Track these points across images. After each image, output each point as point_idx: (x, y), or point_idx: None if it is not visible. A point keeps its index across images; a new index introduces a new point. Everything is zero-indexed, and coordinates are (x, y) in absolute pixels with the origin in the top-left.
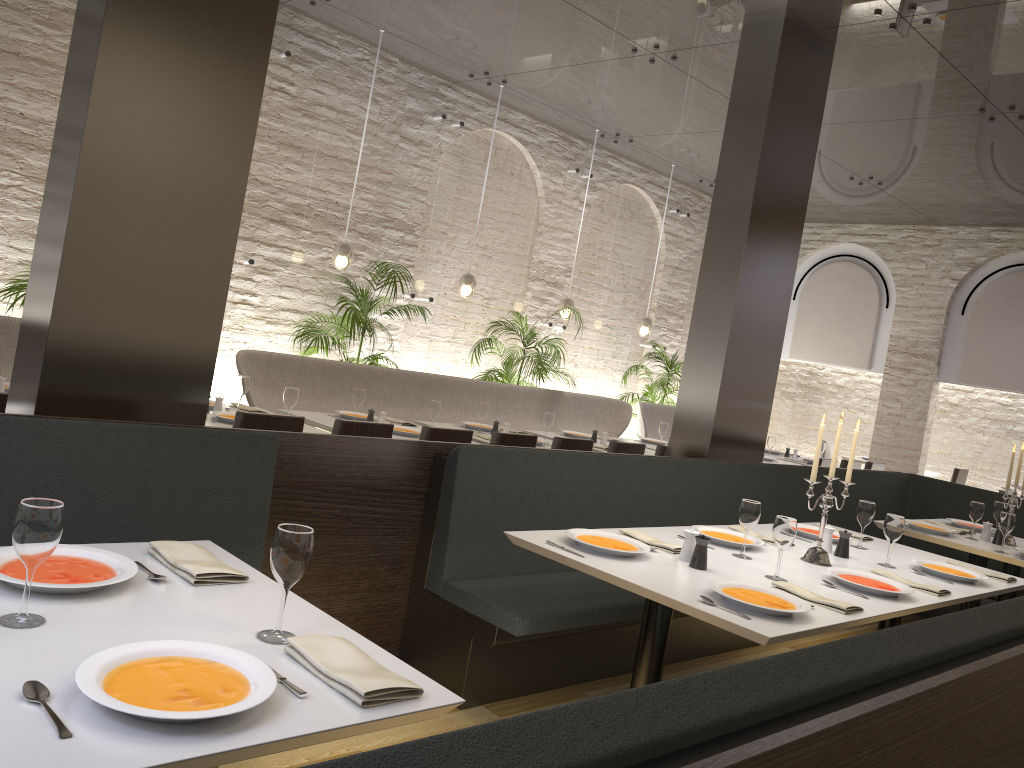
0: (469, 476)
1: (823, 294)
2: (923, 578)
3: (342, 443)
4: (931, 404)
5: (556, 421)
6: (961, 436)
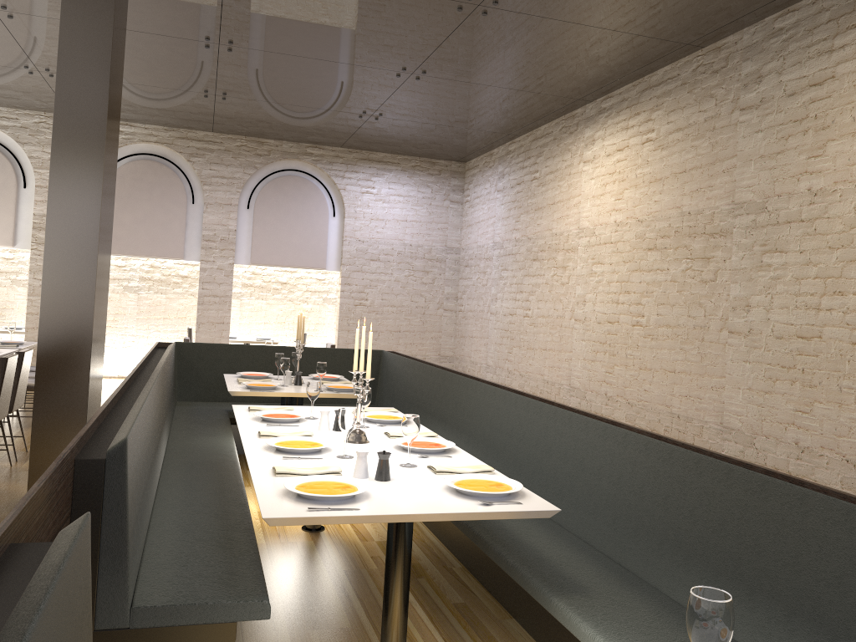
0: (130, 472)
1: None
2: (393, 428)
3: (46, 490)
4: None
5: None
6: None
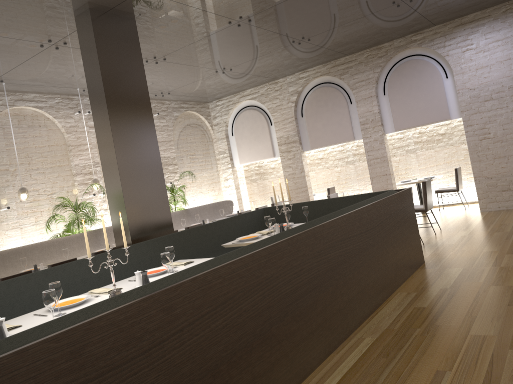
0: None
1: (243, 128)
2: None
3: None
4: (304, 163)
5: (103, 244)
6: (329, 172)
